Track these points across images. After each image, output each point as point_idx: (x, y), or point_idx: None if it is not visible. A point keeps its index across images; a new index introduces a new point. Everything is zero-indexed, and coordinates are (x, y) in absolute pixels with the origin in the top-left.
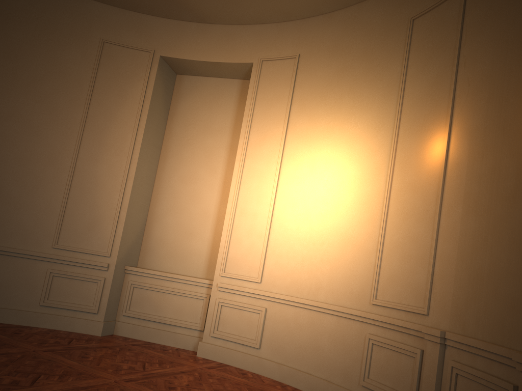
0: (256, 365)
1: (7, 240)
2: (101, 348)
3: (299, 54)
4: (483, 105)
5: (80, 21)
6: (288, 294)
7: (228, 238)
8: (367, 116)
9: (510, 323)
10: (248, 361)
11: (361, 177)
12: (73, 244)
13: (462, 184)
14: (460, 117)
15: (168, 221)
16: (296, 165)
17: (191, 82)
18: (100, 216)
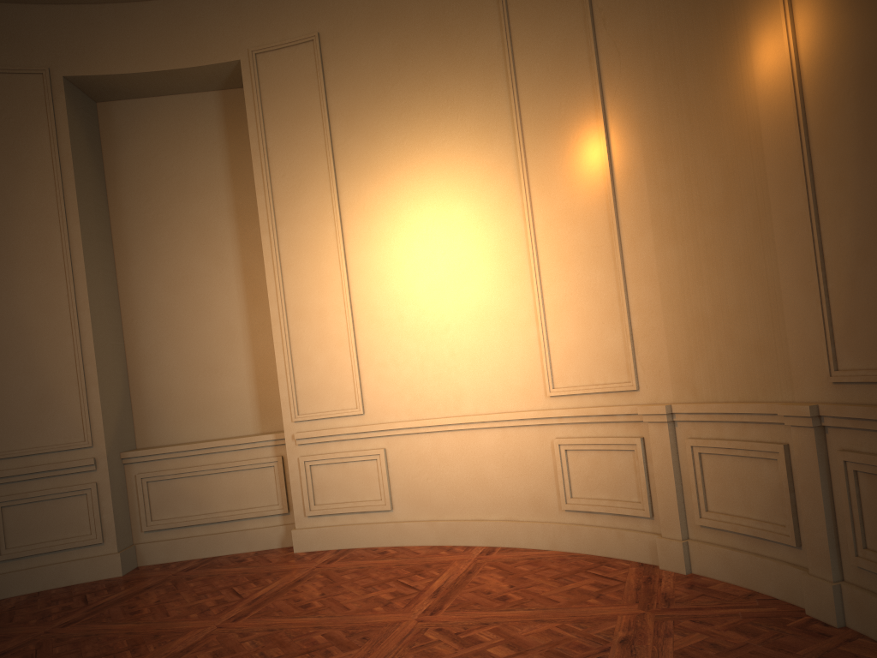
0: (395, 535)
1: None
2: (144, 592)
3: (319, 33)
4: (649, 82)
5: None
6: (413, 418)
7: (288, 360)
8: (465, 119)
9: (759, 371)
10: (379, 534)
11: (481, 216)
12: (19, 445)
13: (644, 200)
14: (616, 103)
15: (167, 360)
16: (369, 219)
17: (130, 112)
18: (50, 385)
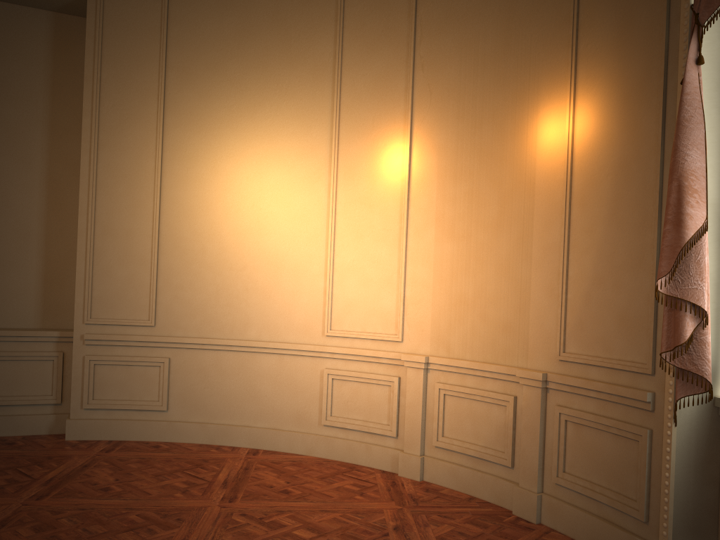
0: (167, 432)
1: None
2: None
3: None
4: (452, 122)
5: None
6: (201, 336)
7: (89, 268)
8: (290, 104)
9: (503, 343)
10: (152, 430)
11: (291, 184)
12: None
13: (432, 204)
14: (422, 128)
15: None
16: (188, 162)
17: None
18: None
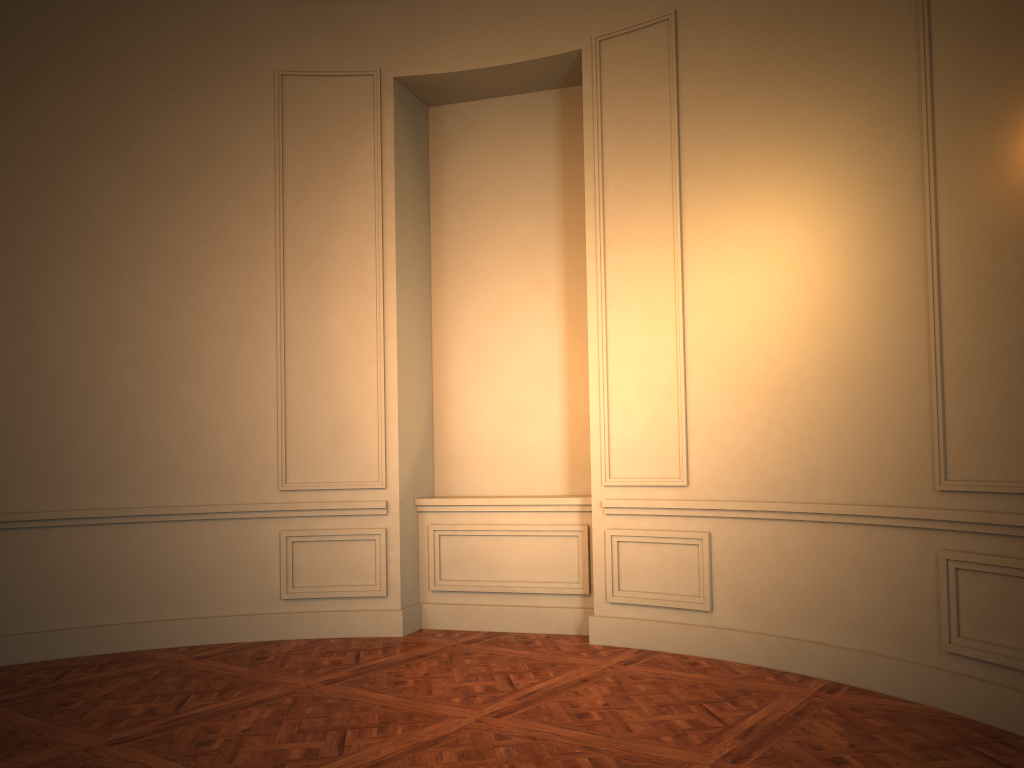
0: (712, 644)
1: (198, 493)
2: (416, 660)
3: (676, 10)
4: None
5: (229, 45)
6: (749, 499)
7: (603, 410)
8: (854, 109)
9: None
10: (693, 639)
11: (863, 239)
12: (315, 477)
13: None
14: None
15: (474, 399)
16: (716, 241)
17: (461, 117)
18: (350, 415)
